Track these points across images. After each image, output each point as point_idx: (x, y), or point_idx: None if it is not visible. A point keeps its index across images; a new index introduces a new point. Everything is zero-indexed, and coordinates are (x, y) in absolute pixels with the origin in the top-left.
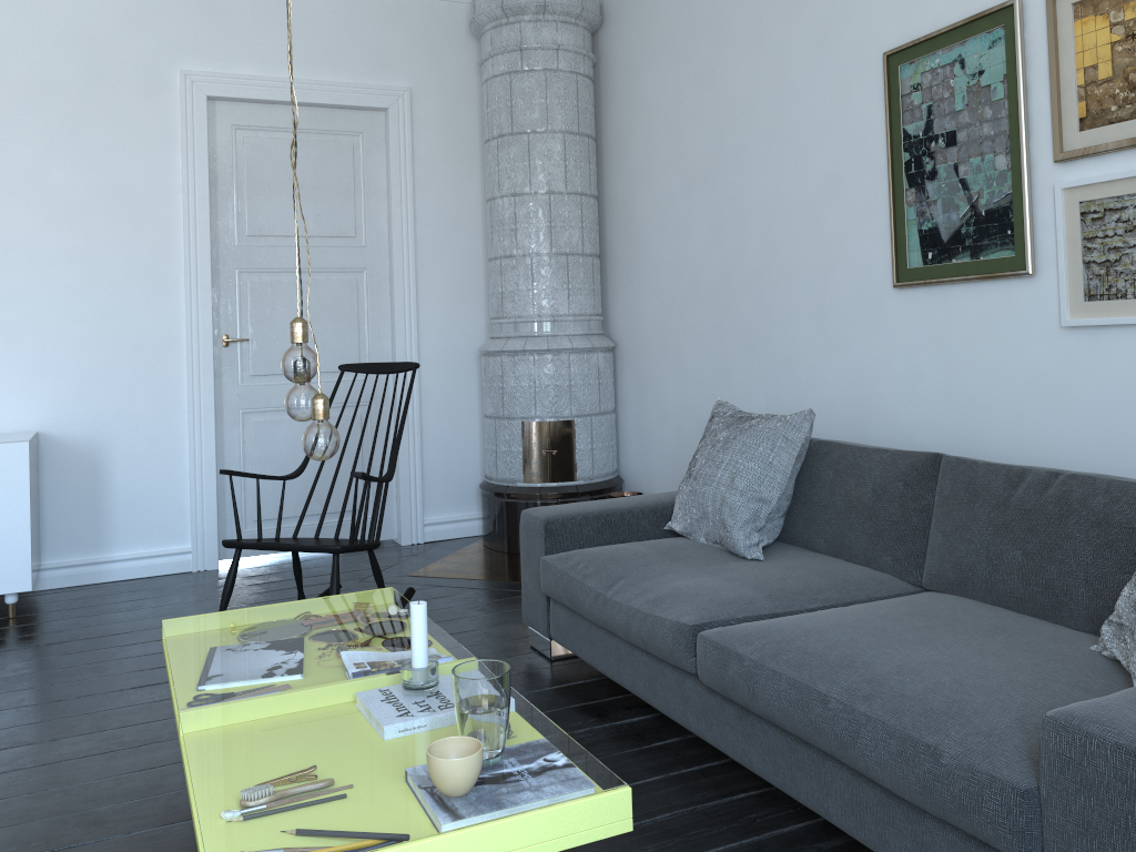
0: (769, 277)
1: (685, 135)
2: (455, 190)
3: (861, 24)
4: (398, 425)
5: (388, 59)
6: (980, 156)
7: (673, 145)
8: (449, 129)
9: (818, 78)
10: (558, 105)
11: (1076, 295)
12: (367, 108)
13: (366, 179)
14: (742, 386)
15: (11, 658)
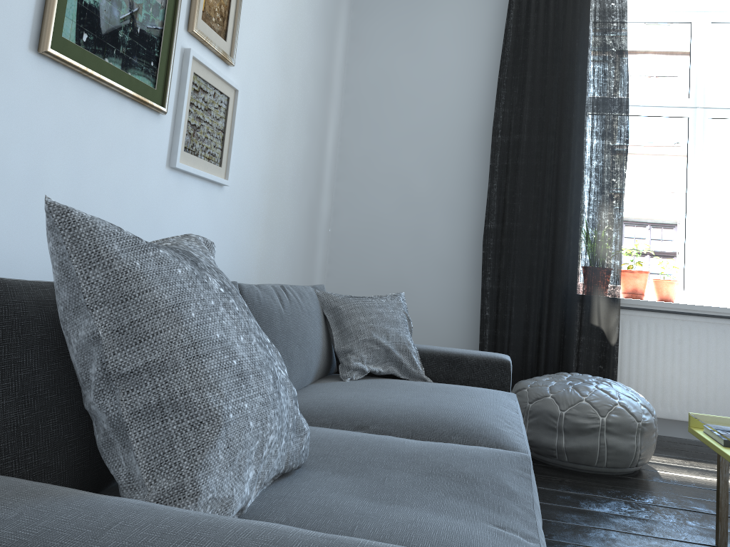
0: None
1: None
2: None
3: None
4: None
5: None
6: None
7: None
8: None
9: None
10: None
11: (181, 144)
12: None
13: None
14: None
15: None
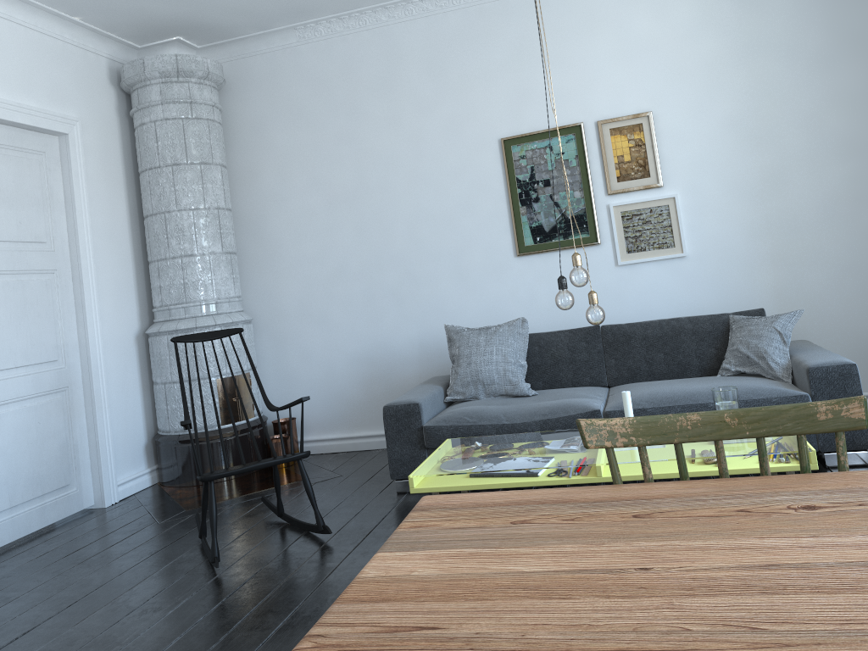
0: (415, 258)
1: (324, 173)
2: (111, 205)
3: (481, 122)
4: (96, 403)
5: (62, 93)
6: (565, 191)
7: (312, 179)
8: (104, 155)
9: (450, 147)
10: (217, 146)
11: (623, 251)
12: (52, 132)
13: (50, 192)
14: (394, 326)
15: (26, 648)
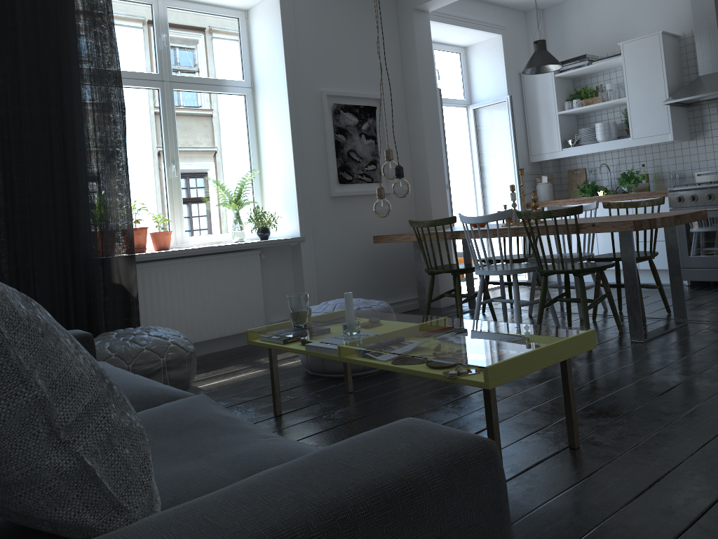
0: None
1: None
2: None
3: None
4: None
5: None
6: None
7: None
8: None
9: None
10: None
11: None
12: None
13: None
14: None
15: None
